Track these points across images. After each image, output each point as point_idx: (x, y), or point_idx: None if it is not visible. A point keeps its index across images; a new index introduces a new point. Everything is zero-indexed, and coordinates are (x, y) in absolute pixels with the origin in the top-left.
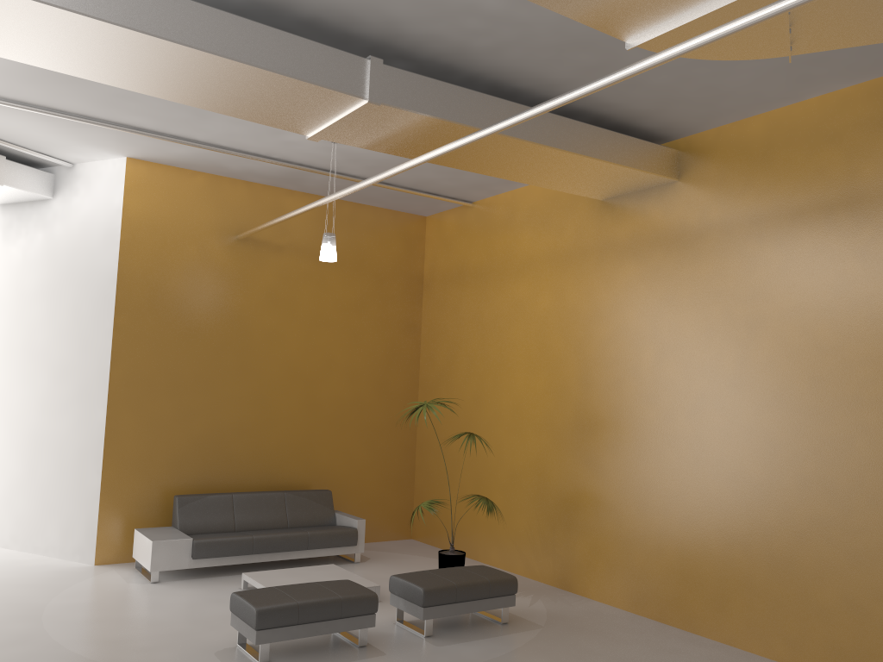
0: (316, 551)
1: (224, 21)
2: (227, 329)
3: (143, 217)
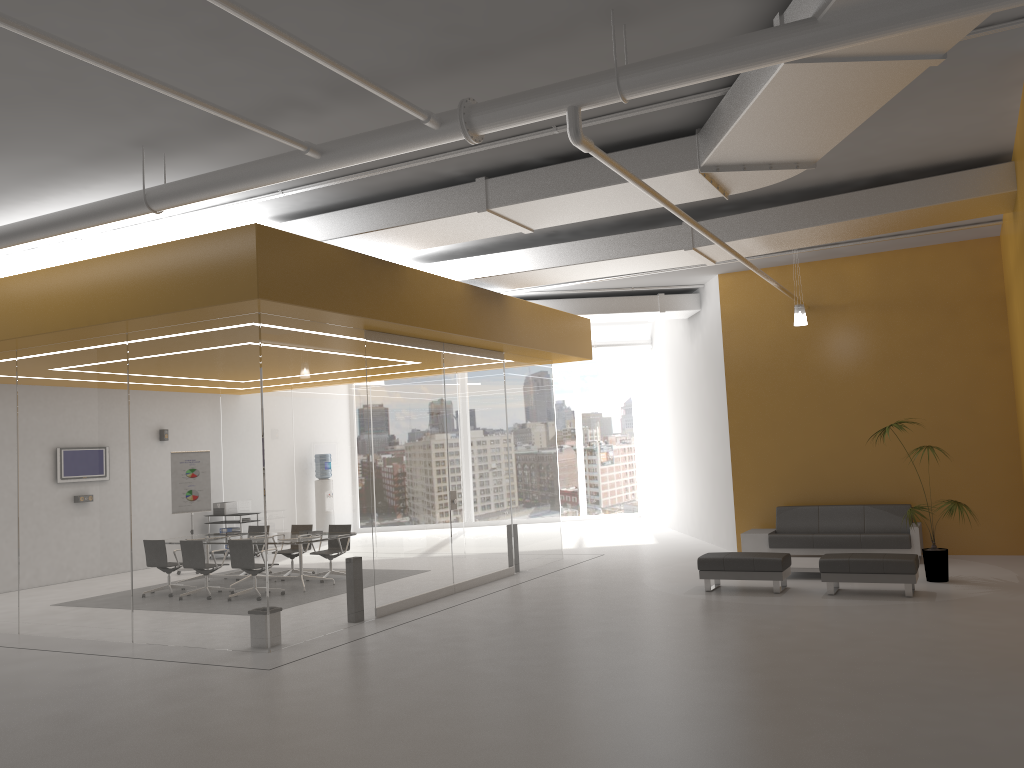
0: (872, 550)
1: (599, 242)
2: (807, 380)
3: (734, 312)
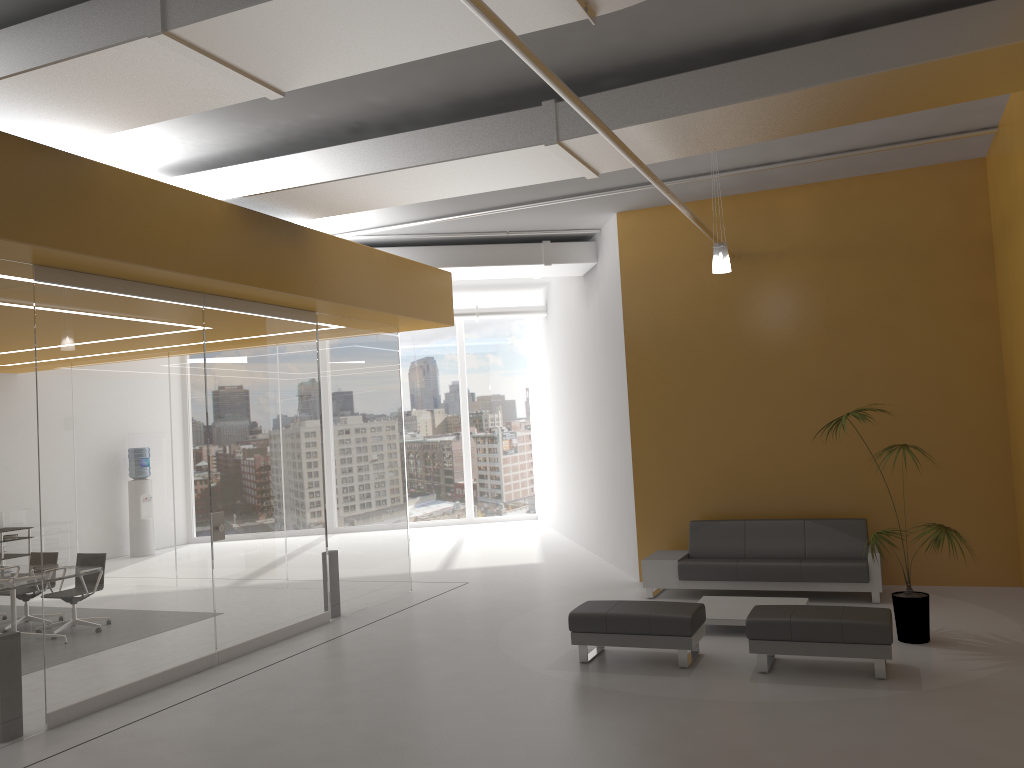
0: (816, 584)
1: (421, 137)
2: (731, 353)
3: (637, 263)
